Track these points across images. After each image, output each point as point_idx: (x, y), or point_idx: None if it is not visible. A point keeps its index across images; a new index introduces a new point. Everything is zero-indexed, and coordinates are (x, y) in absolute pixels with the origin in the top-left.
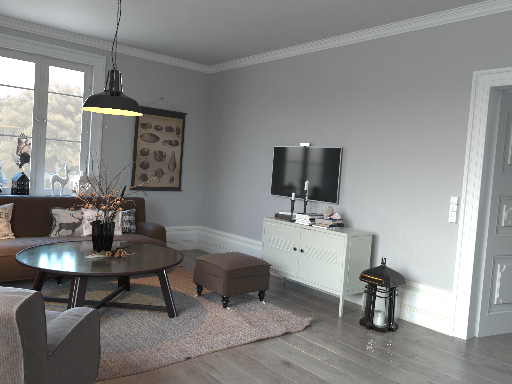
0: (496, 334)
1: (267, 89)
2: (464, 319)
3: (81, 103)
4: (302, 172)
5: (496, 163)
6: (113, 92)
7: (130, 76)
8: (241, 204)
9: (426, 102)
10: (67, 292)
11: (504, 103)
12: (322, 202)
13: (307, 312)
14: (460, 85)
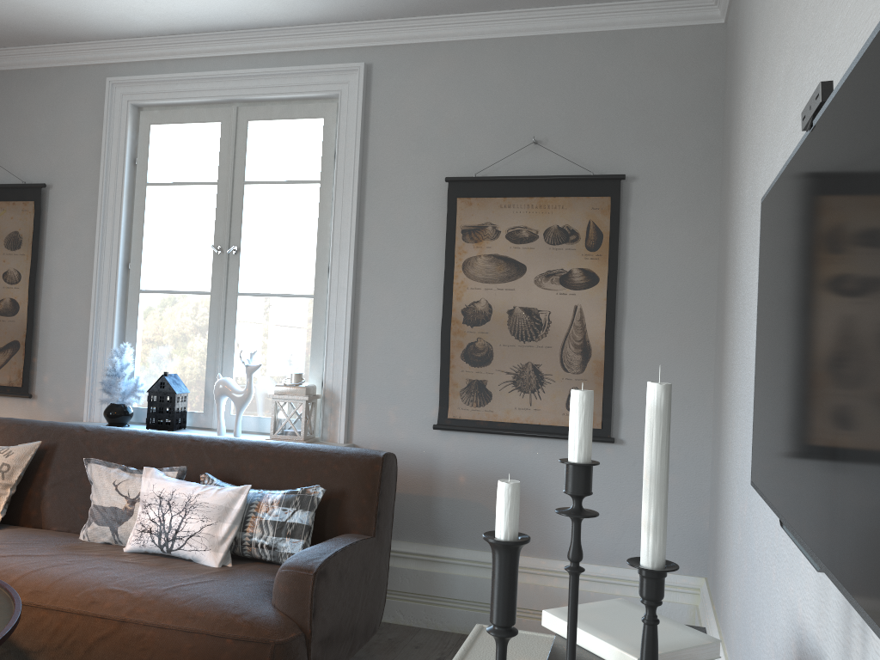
0: None
1: None
2: None
3: (316, 196)
4: (802, 323)
5: None
6: None
7: (435, 98)
8: (736, 518)
9: None
10: None
11: None
12: (855, 606)
13: None
14: None
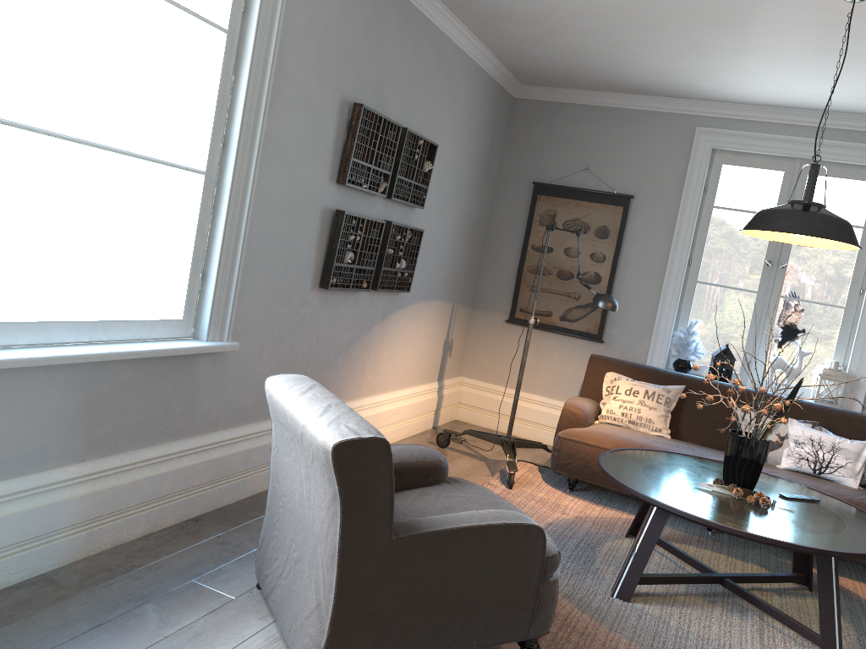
0: None
1: None
2: None
3: (857, 237)
4: None
5: None
6: (797, 203)
7: None
8: None
9: None
10: (704, 546)
11: None
12: None
13: None
14: None
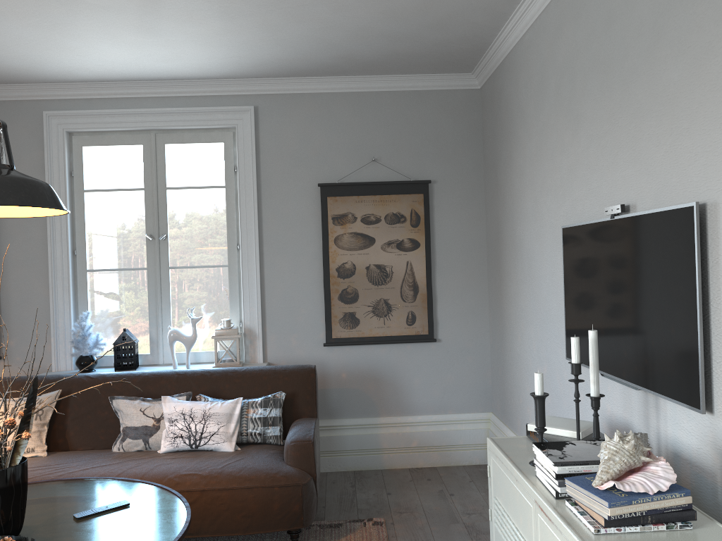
0: None
1: (545, 83)
2: None
3: (223, 196)
4: (613, 295)
5: None
6: None
7: (305, 131)
8: (533, 375)
9: None
10: None
11: None
12: (663, 397)
13: None
14: None
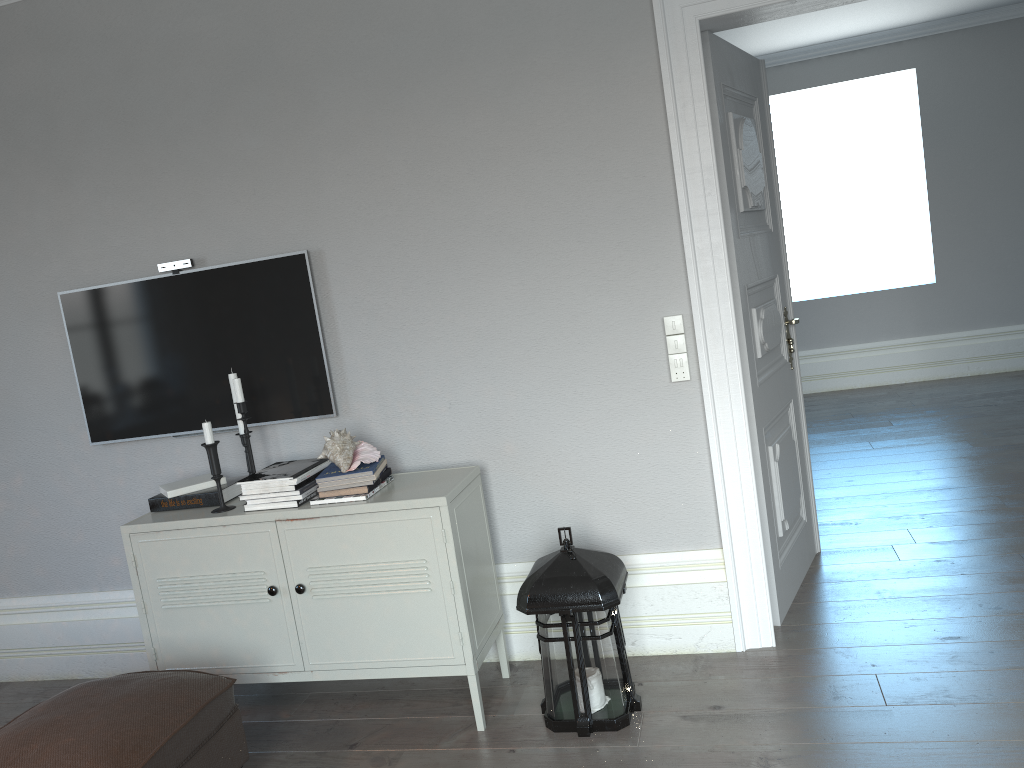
0: (793, 600)
1: None
2: (761, 600)
3: None
4: (188, 350)
5: (732, 213)
6: None
7: None
8: None
9: (535, 84)
10: None
11: (716, 64)
12: (284, 421)
13: (392, 767)
14: (617, 26)
